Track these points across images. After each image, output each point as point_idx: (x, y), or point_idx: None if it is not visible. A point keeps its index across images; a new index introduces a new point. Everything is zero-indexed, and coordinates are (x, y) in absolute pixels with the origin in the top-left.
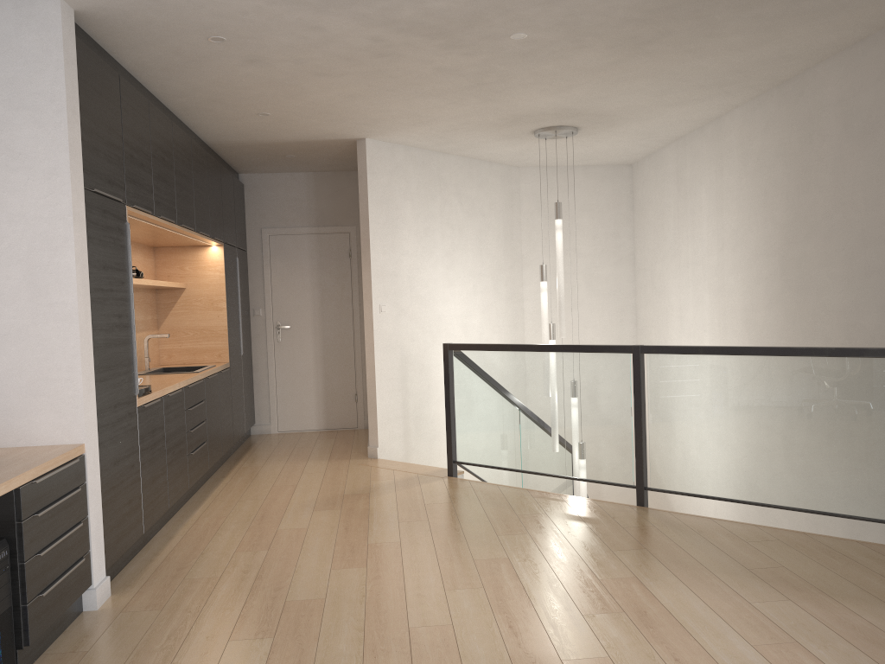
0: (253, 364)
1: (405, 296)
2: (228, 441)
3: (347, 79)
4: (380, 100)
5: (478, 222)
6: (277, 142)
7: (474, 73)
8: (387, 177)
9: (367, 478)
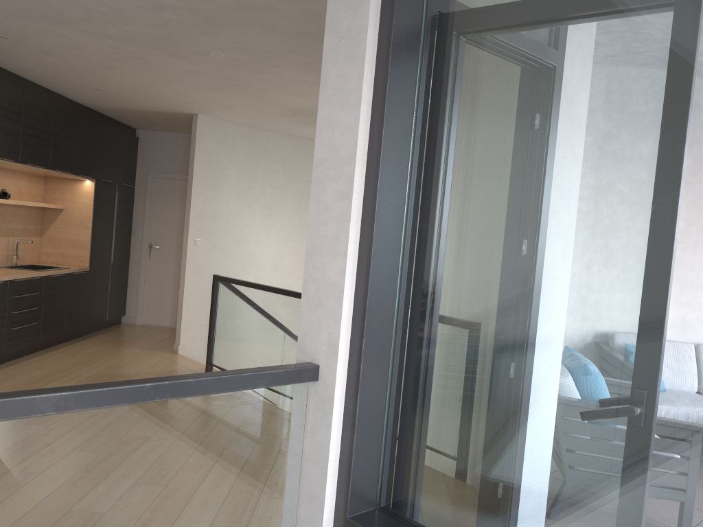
0: (129, 271)
1: (221, 235)
2: (76, 324)
3: (131, 72)
4: (174, 89)
5: (299, 186)
6: (136, 110)
7: (219, 77)
8: (215, 145)
9: (148, 366)
